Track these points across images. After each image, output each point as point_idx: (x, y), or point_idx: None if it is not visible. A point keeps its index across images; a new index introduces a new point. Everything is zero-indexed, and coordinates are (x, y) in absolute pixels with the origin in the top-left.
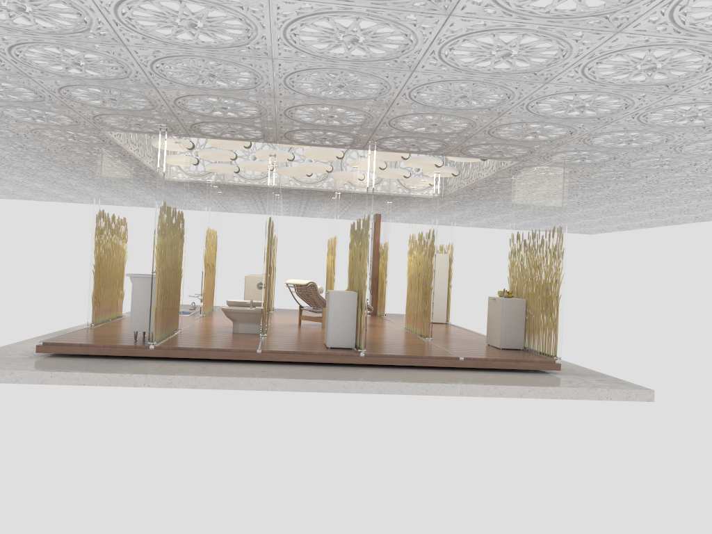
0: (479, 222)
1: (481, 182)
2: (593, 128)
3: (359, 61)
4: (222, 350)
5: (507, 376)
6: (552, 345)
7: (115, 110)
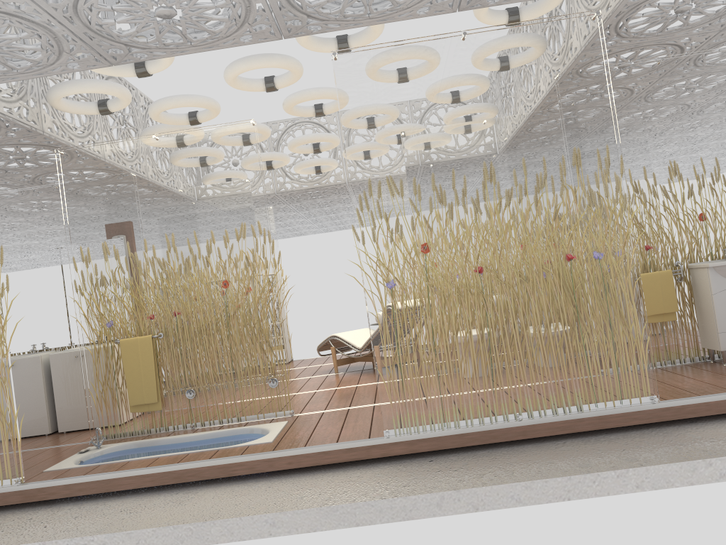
0: None
1: None
2: None
3: None
4: None
5: None
6: None
7: None
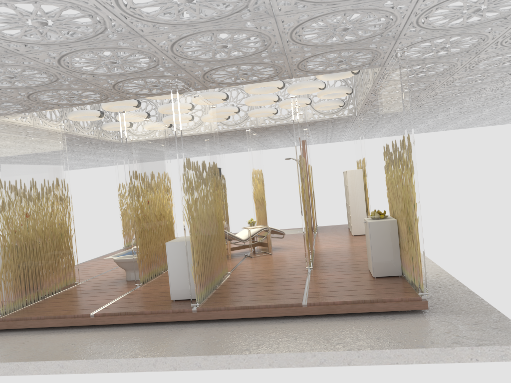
0: (419, 128)
1: (370, 96)
2: (410, 3)
3: None
4: (58, 317)
5: (351, 326)
6: (416, 278)
7: None
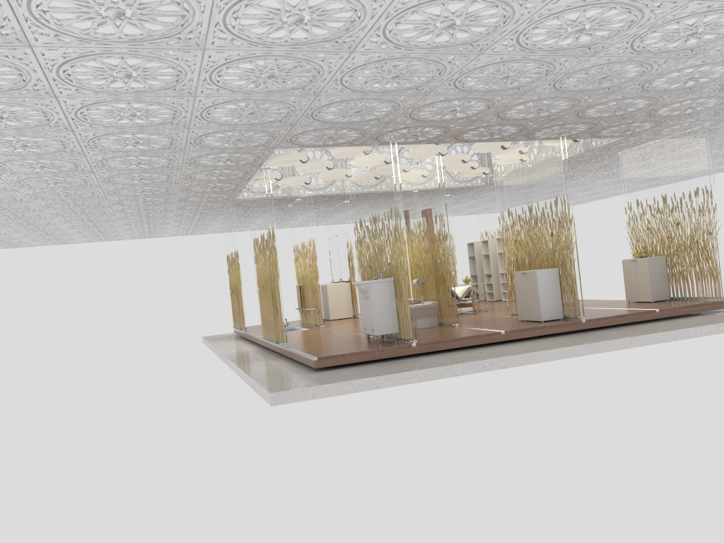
0: None
1: None
2: None
3: (661, 52)
4: (472, 336)
5: (704, 318)
6: (716, 288)
7: (337, 123)
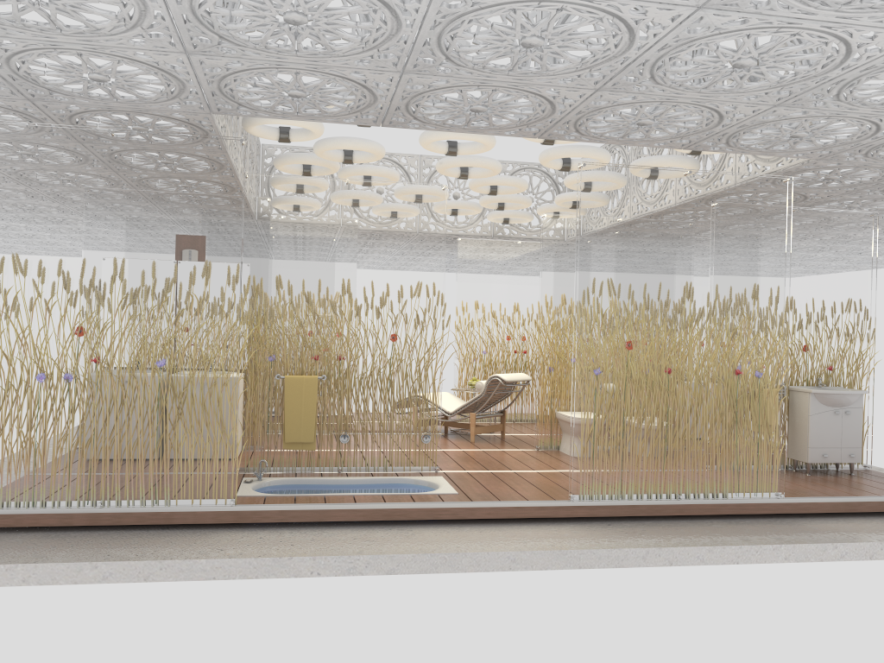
0: None
1: None
2: None
3: None
4: None
5: None
6: None
7: None
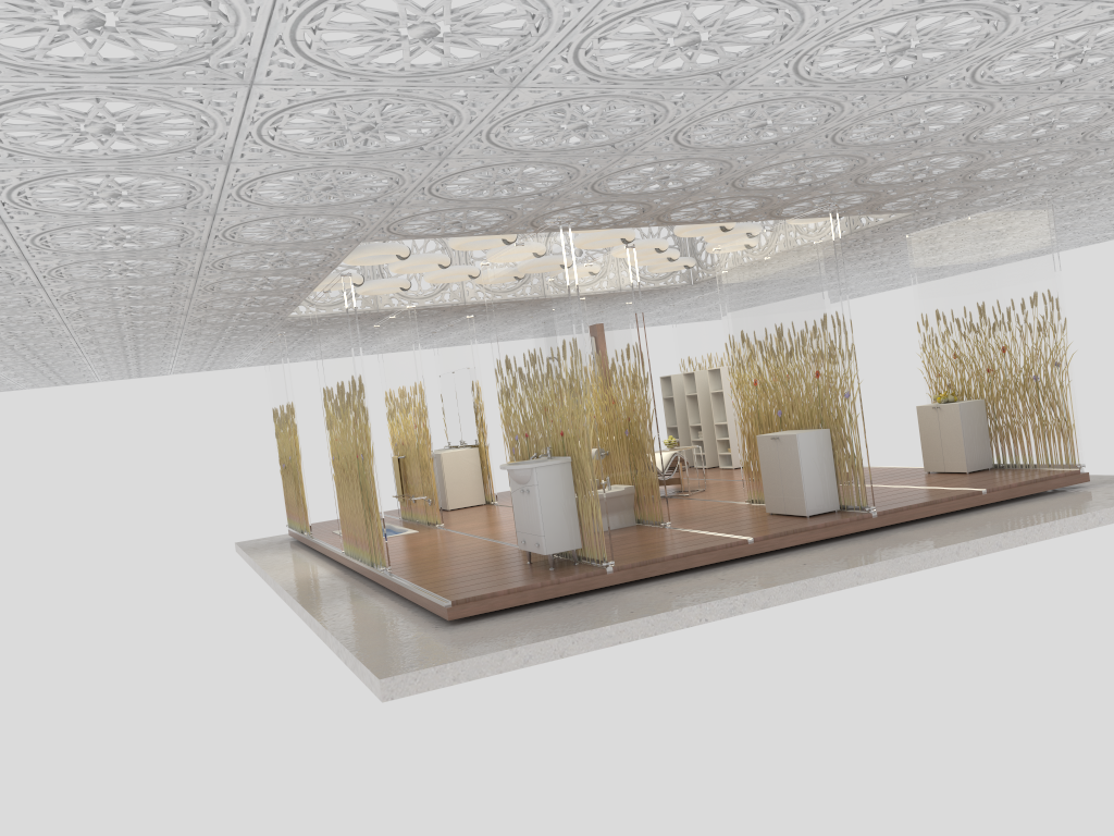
0: (668, 317)
1: None
2: (1113, 151)
3: (1015, 85)
4: (703, 550)
5: (1057, 501)
6: (1068, 451)
7: (471, 201)
